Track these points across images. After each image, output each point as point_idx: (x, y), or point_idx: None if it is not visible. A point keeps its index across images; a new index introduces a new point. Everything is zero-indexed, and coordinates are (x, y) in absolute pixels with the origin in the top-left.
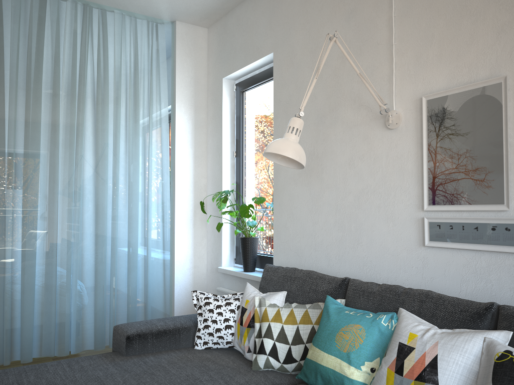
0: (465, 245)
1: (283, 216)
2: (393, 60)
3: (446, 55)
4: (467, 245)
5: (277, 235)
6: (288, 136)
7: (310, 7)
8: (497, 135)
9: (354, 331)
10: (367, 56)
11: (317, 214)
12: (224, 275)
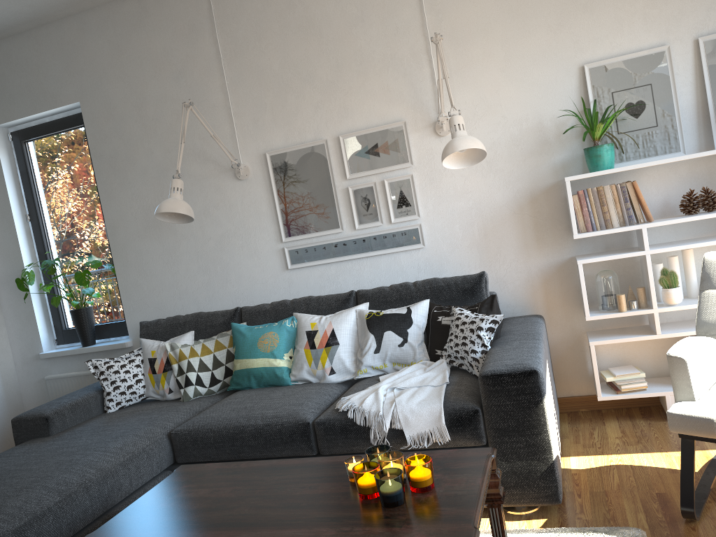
0: (319, 262)
1: (132, 275)
2: (233, 121)
3: (279, 121)
4: (320, 261)
5: (127, 296)
6: (175, 195)
7: (126, 60)
8: (327, 181)
9: (270, 336)
10: (206, 116)
11: (177, 265)
12: (49, 361)
